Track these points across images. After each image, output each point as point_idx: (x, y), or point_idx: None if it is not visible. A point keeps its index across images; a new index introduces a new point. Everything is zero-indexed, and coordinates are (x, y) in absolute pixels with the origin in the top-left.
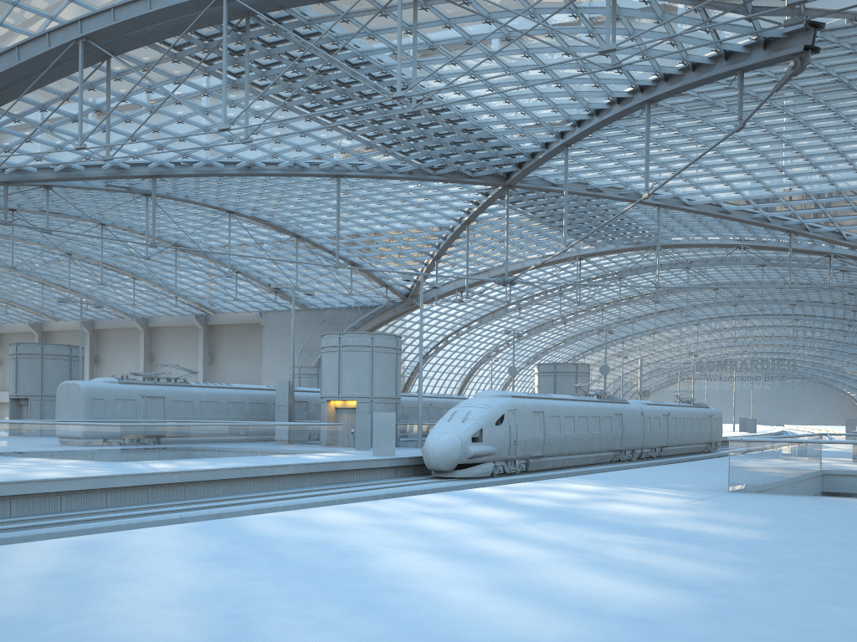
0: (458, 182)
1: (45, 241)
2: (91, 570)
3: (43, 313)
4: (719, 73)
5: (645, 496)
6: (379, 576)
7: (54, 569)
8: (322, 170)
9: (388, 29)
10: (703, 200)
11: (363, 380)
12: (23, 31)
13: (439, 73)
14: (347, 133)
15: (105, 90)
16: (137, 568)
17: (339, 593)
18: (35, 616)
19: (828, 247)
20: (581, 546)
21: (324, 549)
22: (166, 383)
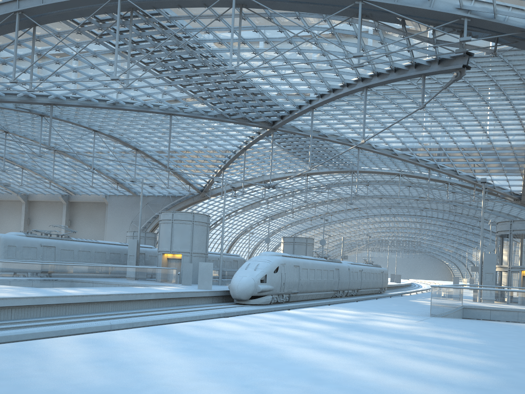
0: (243, 124)
1: None
2: (117, 357)
3: None
4: (411, 75)
5: (389, 318)
6: (301, 362)
7: (92, 356)
8: (161, 110)
9: (218, 28)
10: (383, 146)
11: (186, 242)
12: None
13: (244, 58)
14: (180, 88)
15: (27, 46)
16: (145, 355)
17: (291, 372)
18: (121, 385)
19: (447, 178)
20: (391, 346)
21: (246, 345)
22: (57, 237)
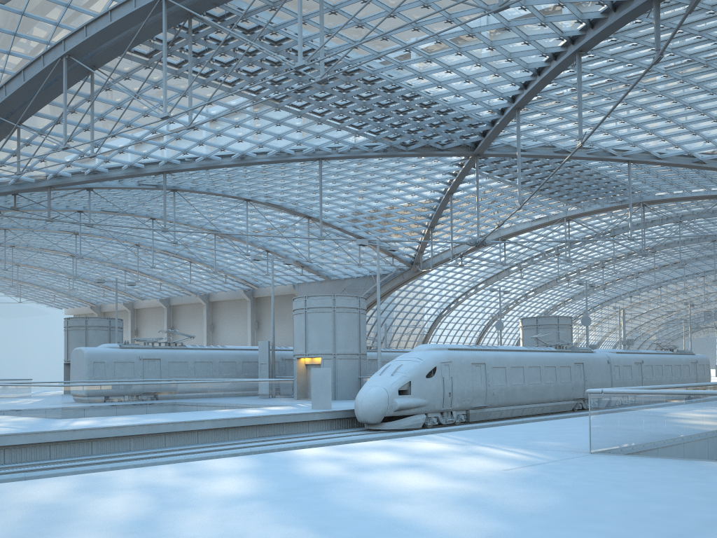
0: (429, 155)
1: (117, 235)
2: None
3: (131, 294)
4: (635, 6)
5: (472, 460)
6: None
7: None
8: (306, 155)
9: (316, 13)
10: (674, 152)
11: (326, 339)
12: (29, 57)
13: (378, 50)
14: (317, 118)
15: (102, 100)
16: None
17: None
18: None
19: None
20: None
21: None
22: (164, 346)
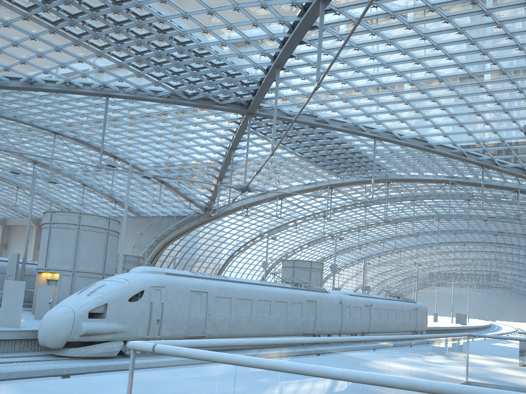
0: (209, 108)
1: None
2: None
3: None
4: None
5: None
6: None
7: None
8: (94, 90)
9: None
10: (411, 135)
11: (67, 255)
12: None
13: None
14: (97, 51)
15: None
16: None
17: None
18: None
19: (516, 184)
20: None
21: None
22: None
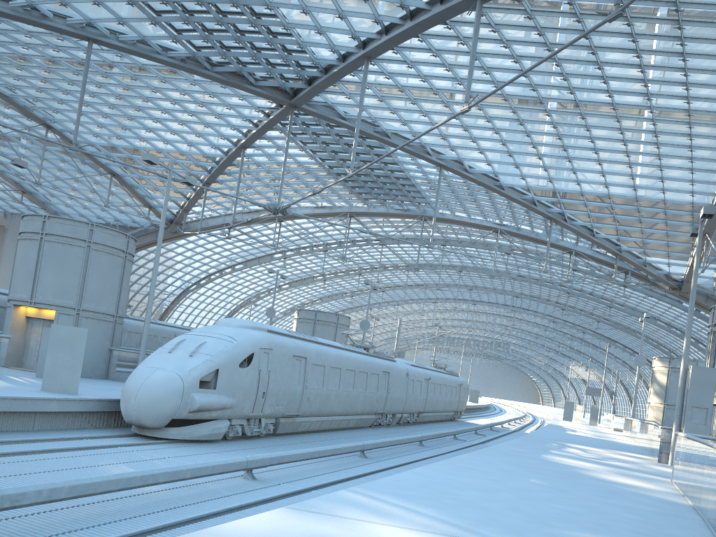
0: (238, 88)
1: None
2: None
3: None
4: None
5: None
6: None
7: None
8: (70, 27)
9: None
10: (483, 169)
11: (70, 285)
12: None
13: None
14: None
15: None
16: None
17: None
18: None
19: (571, 243)
20: None
21: None
22: None
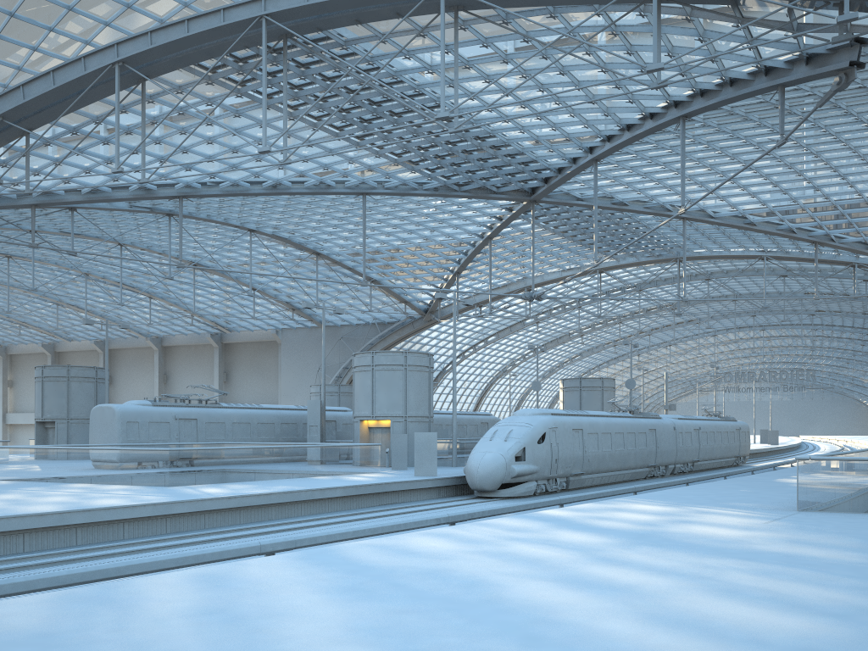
0: (483, 198)
1: (62, 261)
2: (235, 605)
3: (56, 333)
4: (759, 88)
5: (718, 517)
6: (521, 607)
7: (199, 605)
8: (348, 188)
9: (424, 49)
10: (728, 212)
11: (397, 399)
12: (57, 55)
13: (472, 91)
14: (375, 151)
15: (136, 113)
16: (278, 602)
17: (496, 626)
18: None
19: (852, 257)
20: (694, 572)
21: (445, 579)
22: (198, 404)
